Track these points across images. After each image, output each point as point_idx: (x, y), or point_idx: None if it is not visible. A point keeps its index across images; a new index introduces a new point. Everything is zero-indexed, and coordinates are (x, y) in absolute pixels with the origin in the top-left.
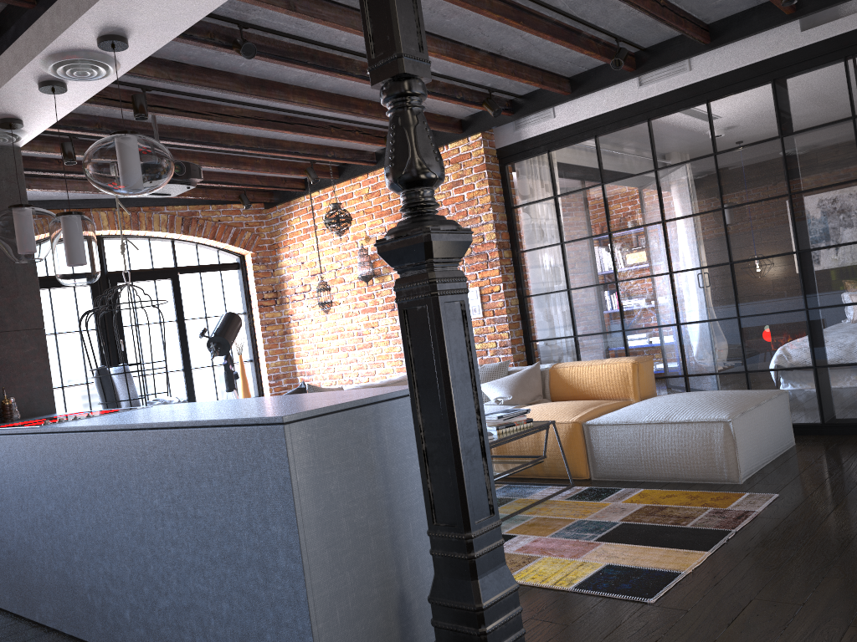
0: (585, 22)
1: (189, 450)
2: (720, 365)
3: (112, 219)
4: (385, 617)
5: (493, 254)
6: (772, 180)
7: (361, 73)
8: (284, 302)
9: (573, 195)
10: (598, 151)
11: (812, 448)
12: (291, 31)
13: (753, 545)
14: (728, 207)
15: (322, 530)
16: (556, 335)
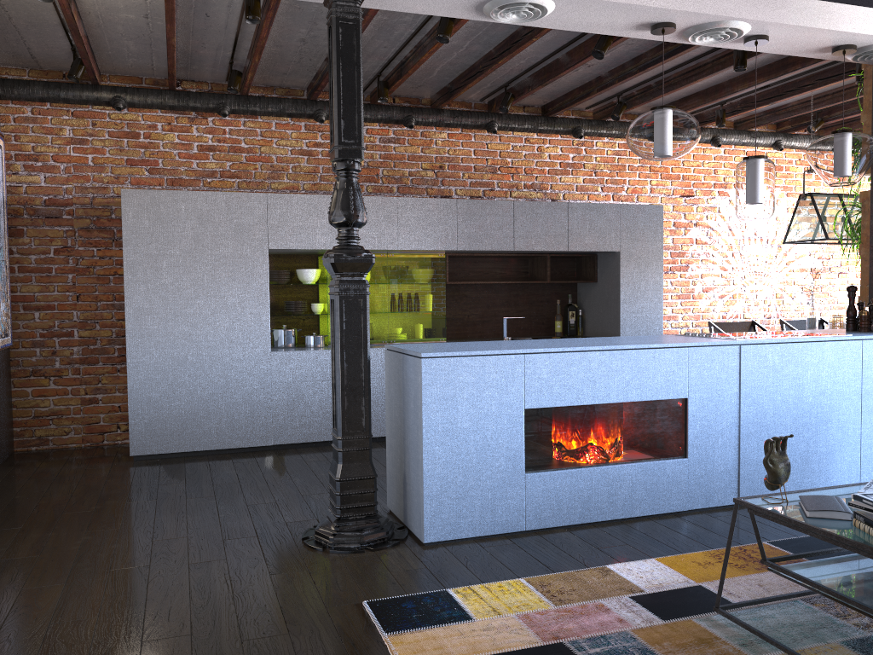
0: None
1: None
2: None
3: None
4: (400, 478)
5: None
6: None
7: None
8: None
9: None
10: None
11: None
12: None
13: None
14: None
15: (389, 410)
16: None
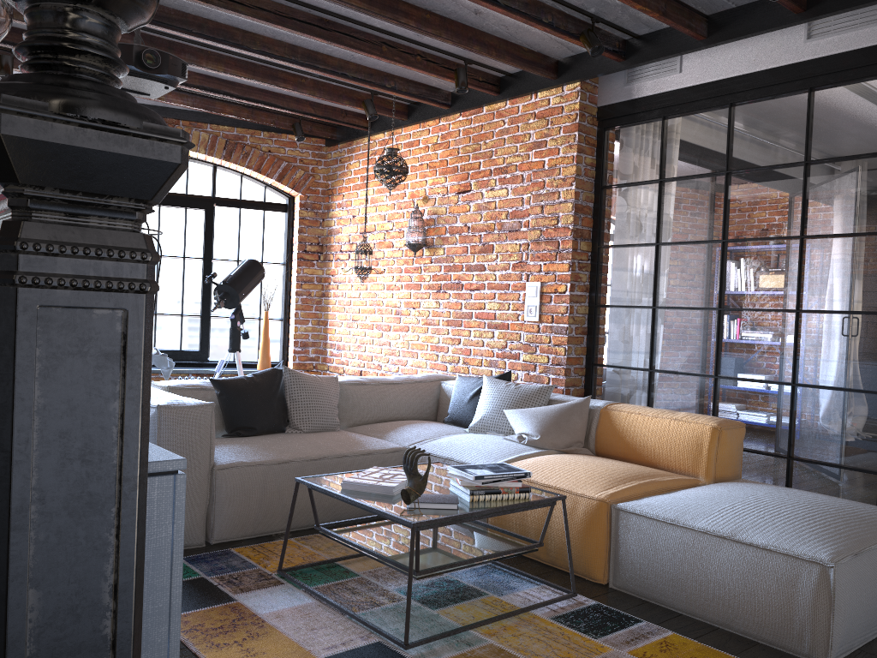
0: None
1: None
2: (842, 455)
3: None
4: None
5: (565, 243)
6: None
7: None
8: (327, 259)
9: (685, 181)
10: (731, 126)
11: None
12: None
13: None
14: None
15: None
16: (626, 364)
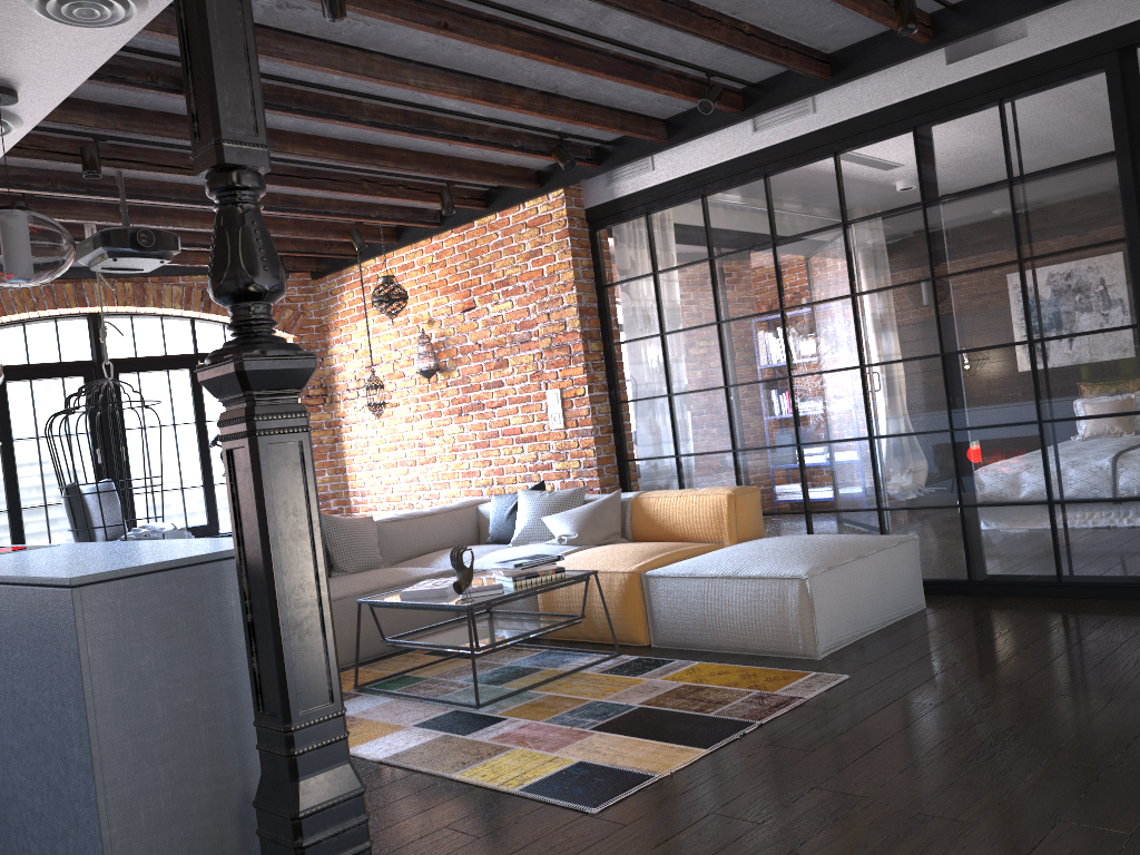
0: (655, 54)
1: (5, 610)
2: (848, 500)
3: (110, 292)
4: (218, 821)
5: (576, 347)
6: (911, 260)
7: (370, 119)
8: (334, 400)
9: (676, 271)
10: (706, 216)
11: (941, 613)
12: (263, 69)
13: (767, 743)
14: (859, 294)
15: (124, 715)
16: (654, 454)
